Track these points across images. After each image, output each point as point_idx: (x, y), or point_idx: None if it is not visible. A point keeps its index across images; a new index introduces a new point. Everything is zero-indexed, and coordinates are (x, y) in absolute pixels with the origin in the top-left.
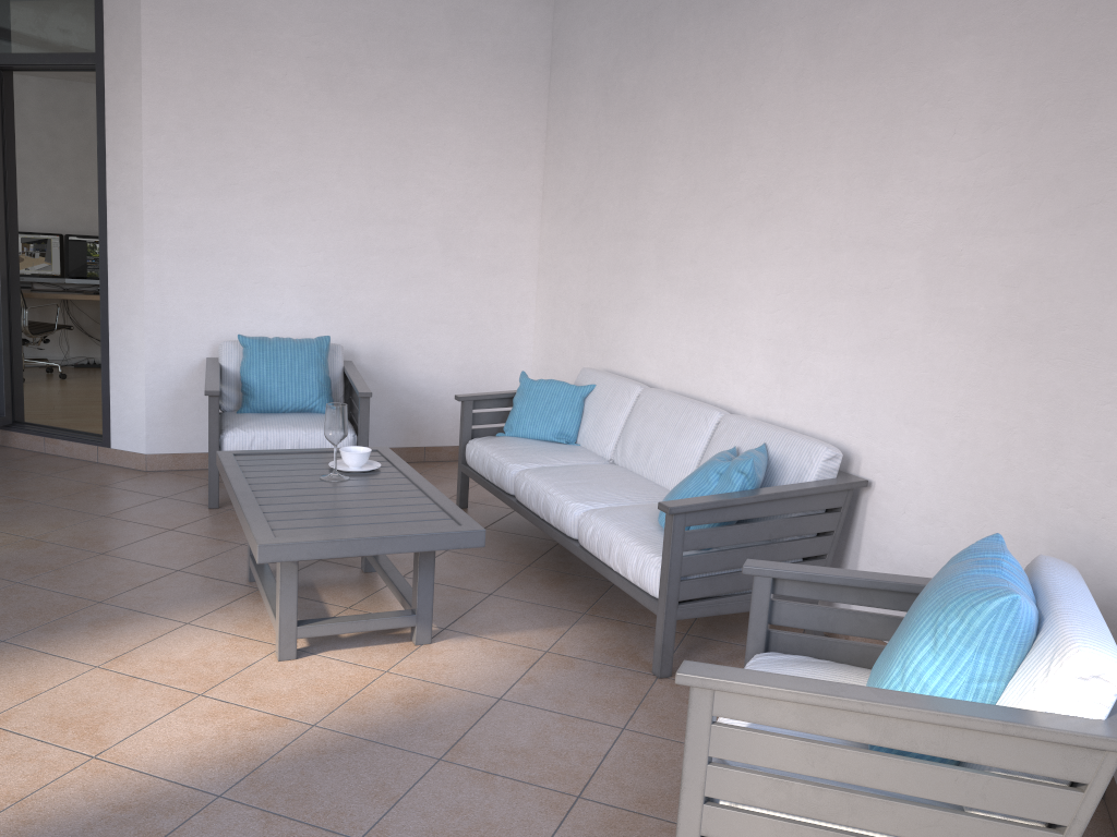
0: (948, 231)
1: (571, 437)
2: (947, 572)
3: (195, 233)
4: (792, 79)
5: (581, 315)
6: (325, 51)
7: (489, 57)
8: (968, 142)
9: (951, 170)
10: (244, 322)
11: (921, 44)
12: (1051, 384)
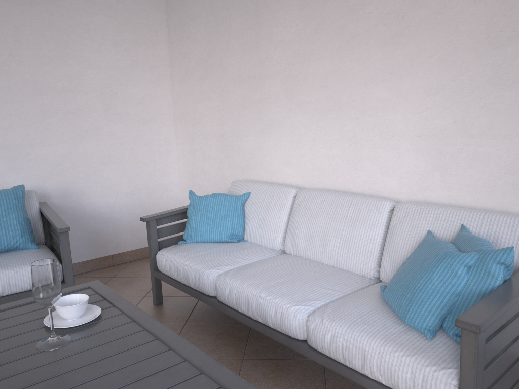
0: None
1: (239, 236)
2: None
3: None
4: None
5: (218, 144)
6: None
7: None
8: None
9: None
10: None
11: None
12: None
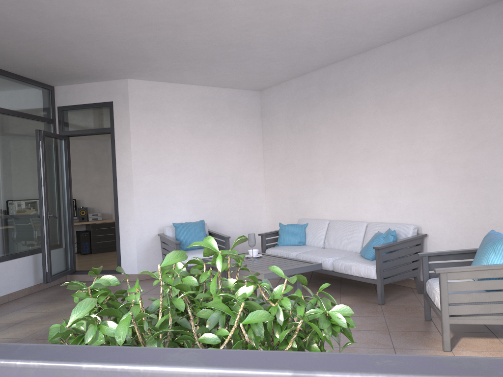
0: (439, 154)
1: (303, 242)
2: (487, 238)
3: (150, 188)
4: (372, 114)
5: (290, 201)
6: (189, 119)
7: (241, 115)
8: (441, 128)
9: (437, 137)
10: (169, 218)
11: (418, 102)
12: (483, 193)
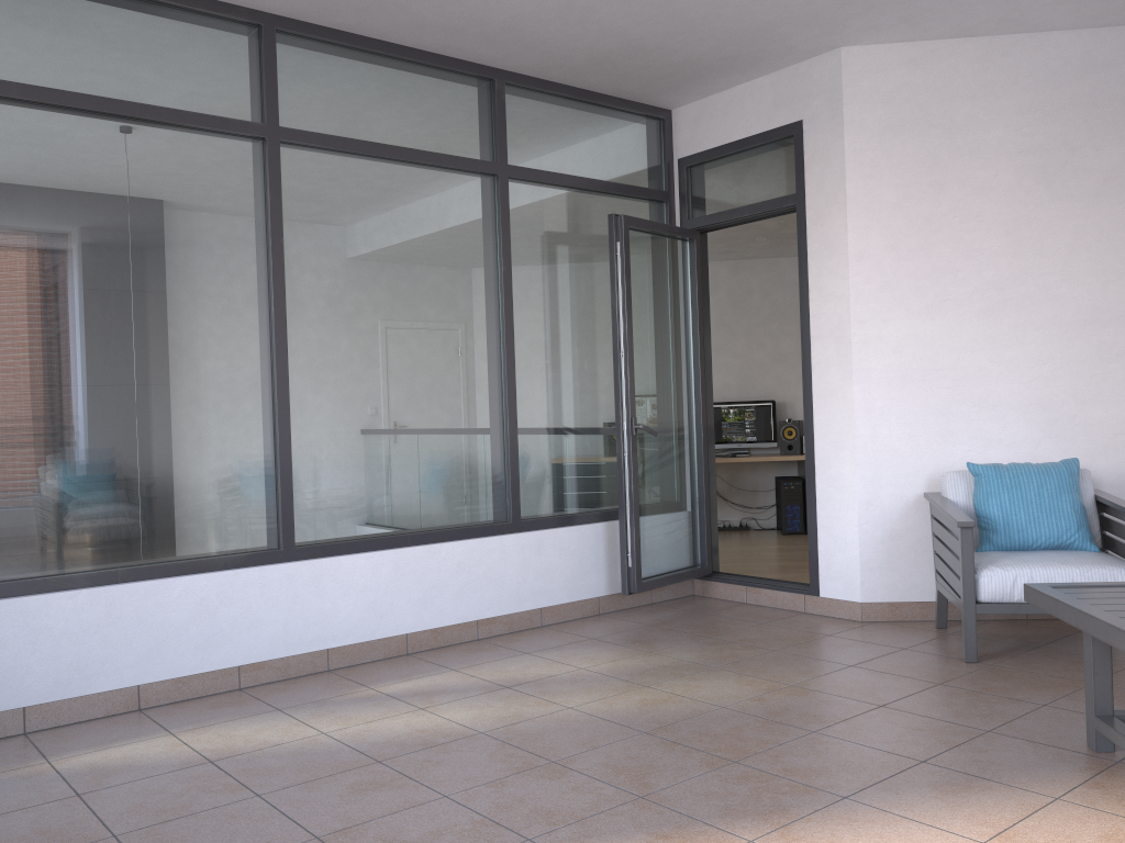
0: None
1: None
2: None
3: (905, 358)
4: None
5: None
6: (1039, 142)
7: None
8: None
9: None
10: (962, 450)
11: None
12: None
